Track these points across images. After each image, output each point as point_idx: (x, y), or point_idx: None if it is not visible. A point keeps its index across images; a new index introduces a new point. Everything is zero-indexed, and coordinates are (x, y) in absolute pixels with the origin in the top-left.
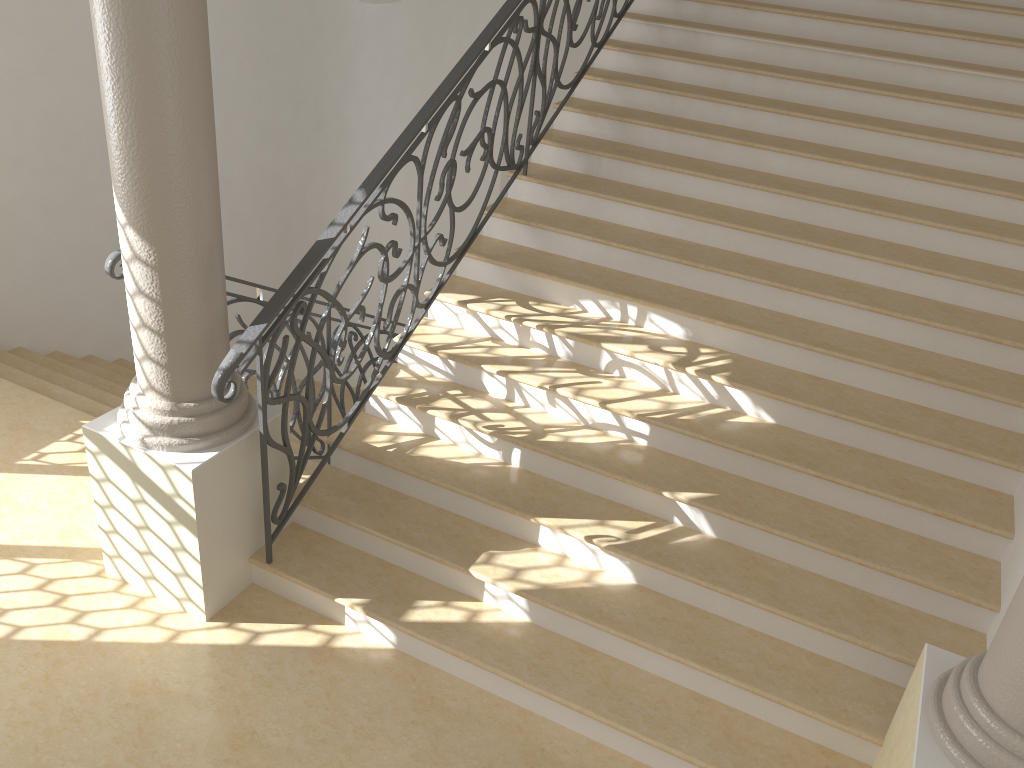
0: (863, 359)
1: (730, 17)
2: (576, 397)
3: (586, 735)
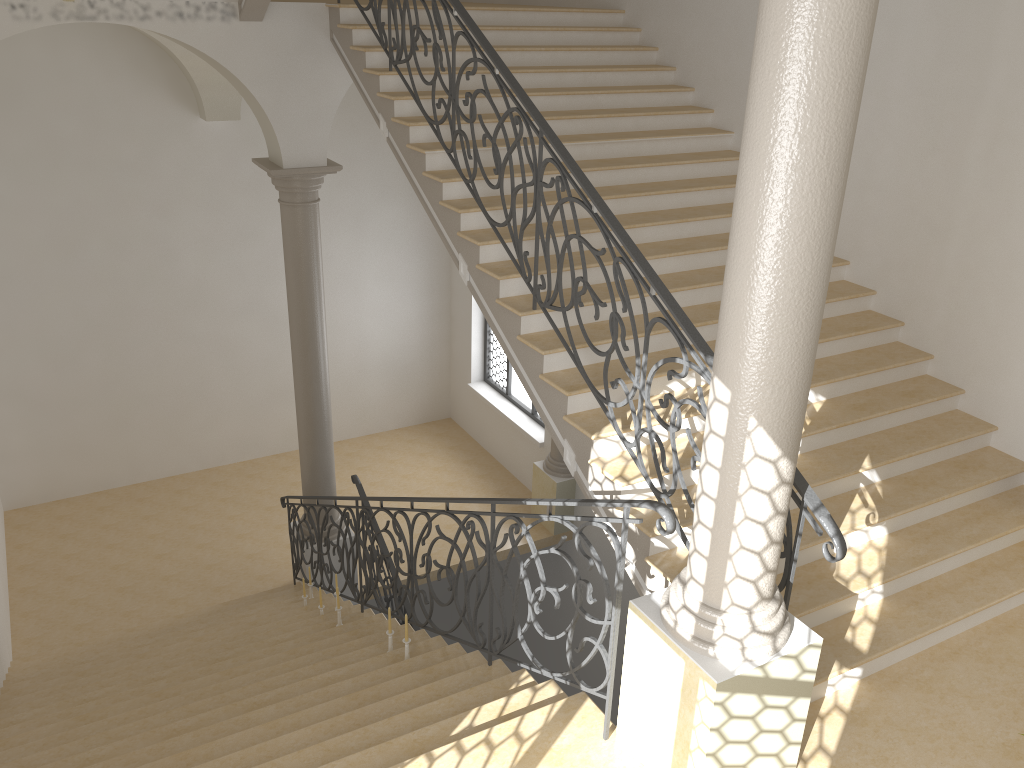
0: (832, 337)
1: (493, 130)
2: None
3: (967, 628)
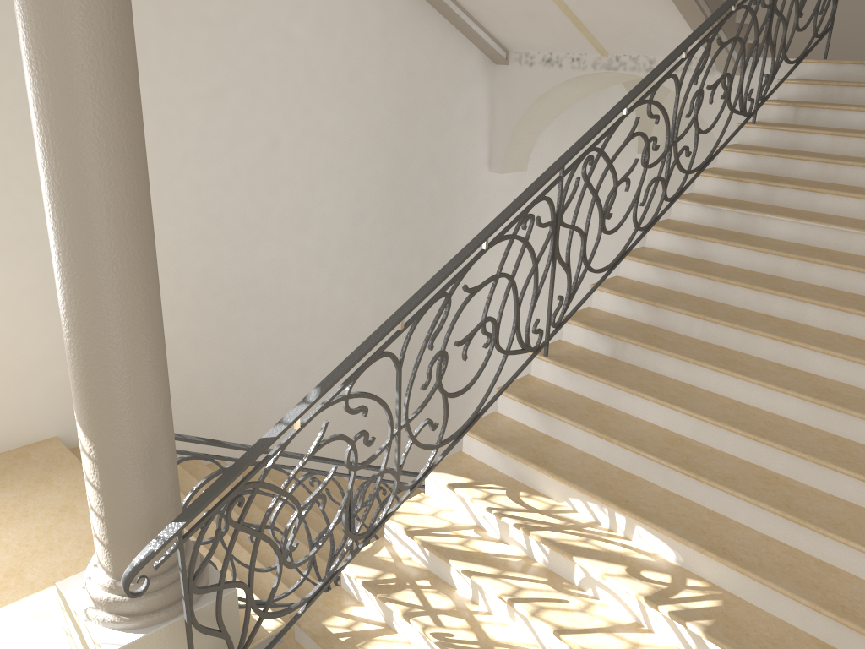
0: None
1: (795, 199)
2: (531, 618)
3: None
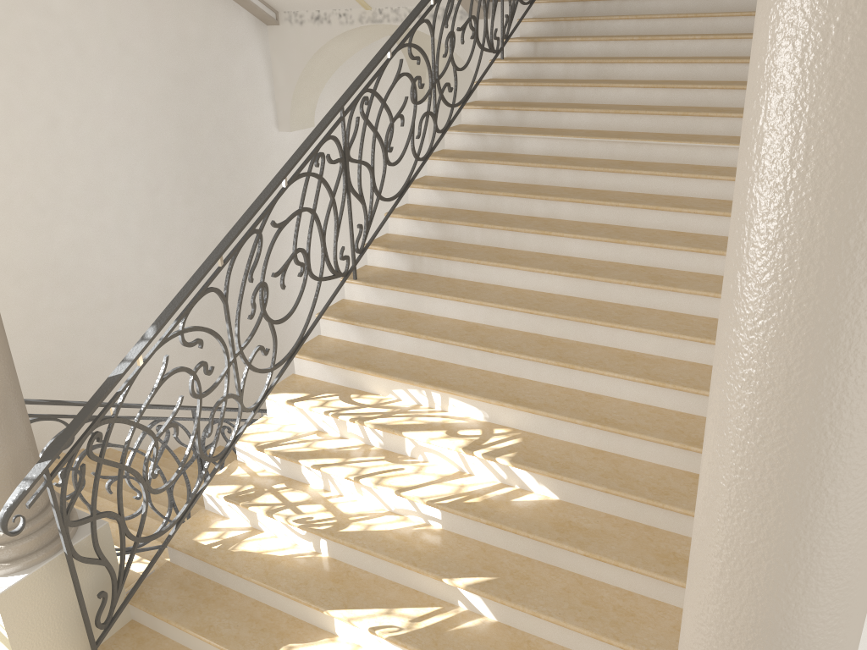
0: (635, 432)
1: (542, 119)
2: (376, 486)
3: None
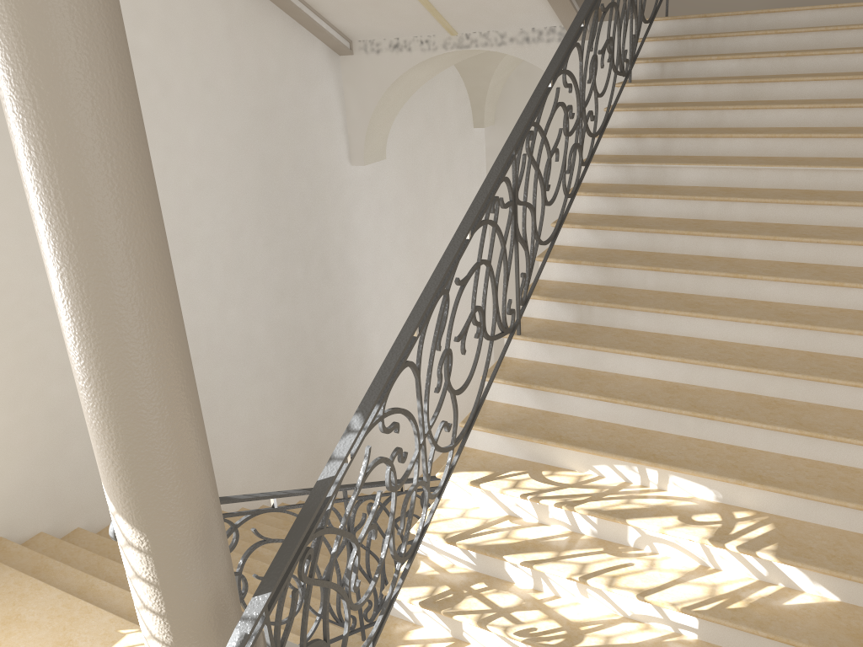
0: None
1: (692, 146)
2: (610, 589)
3: None
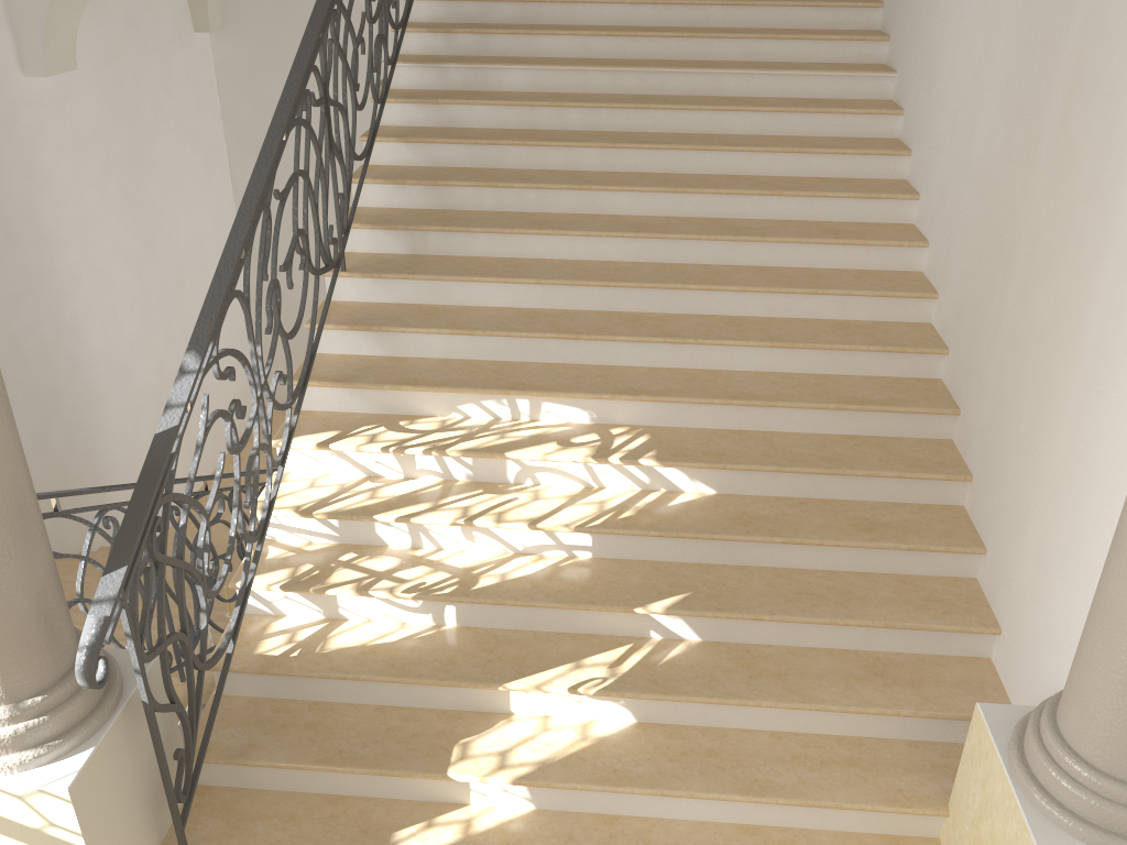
0: (784, 401)
1: (512, 45)
2: (499, 525)
3: None
